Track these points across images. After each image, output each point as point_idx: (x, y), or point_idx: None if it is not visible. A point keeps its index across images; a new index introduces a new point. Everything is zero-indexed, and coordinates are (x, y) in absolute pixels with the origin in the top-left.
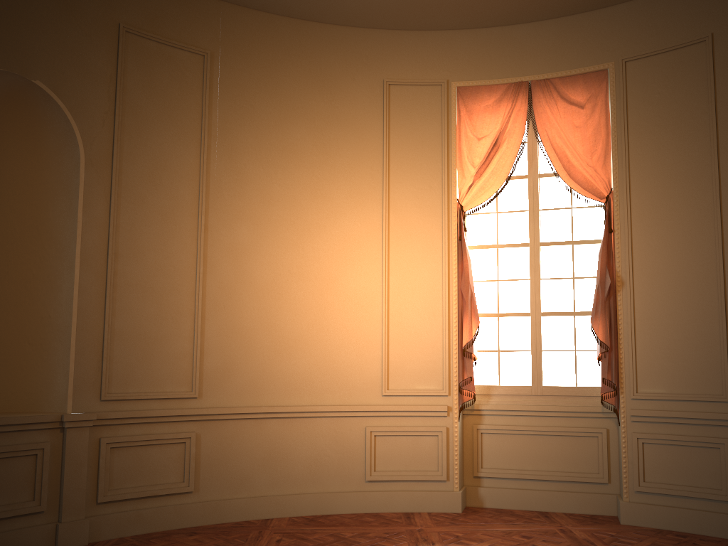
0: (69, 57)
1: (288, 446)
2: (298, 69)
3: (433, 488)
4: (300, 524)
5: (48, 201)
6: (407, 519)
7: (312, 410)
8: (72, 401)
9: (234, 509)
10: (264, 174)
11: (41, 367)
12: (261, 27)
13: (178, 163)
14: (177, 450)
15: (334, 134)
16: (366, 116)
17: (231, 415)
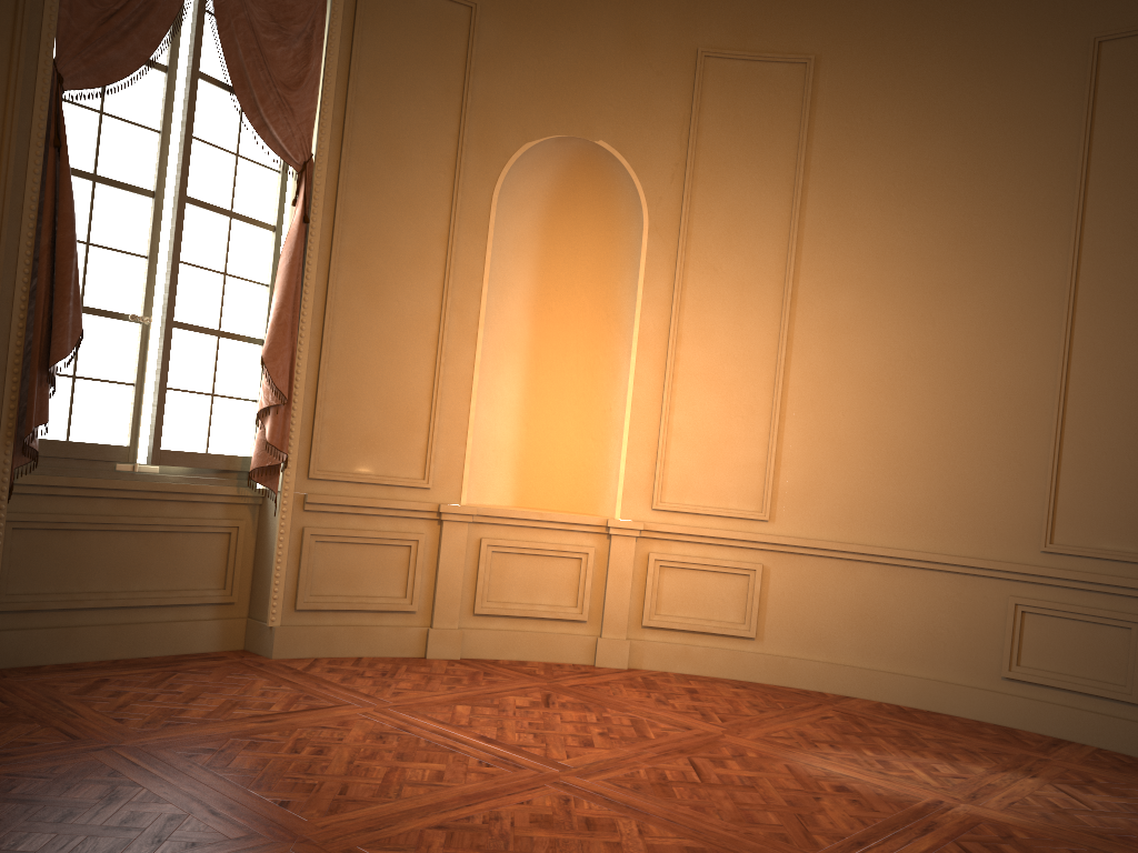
0: (636, 105)
1: (888, 605)
2: (947, 50)
3: (1114, 713)
4: (881, 711)
5: (617, 277)
6: (1047, 745)
7: (925, 559)
8: (620, 506)
9: (805, 673)
10: (881, 217)
11: (600, 466)
12: (892, 1)
13: (763, 215)
14: (738, 583)
15: (996, 142)
16: (1054, 103)
17: (810, 550)
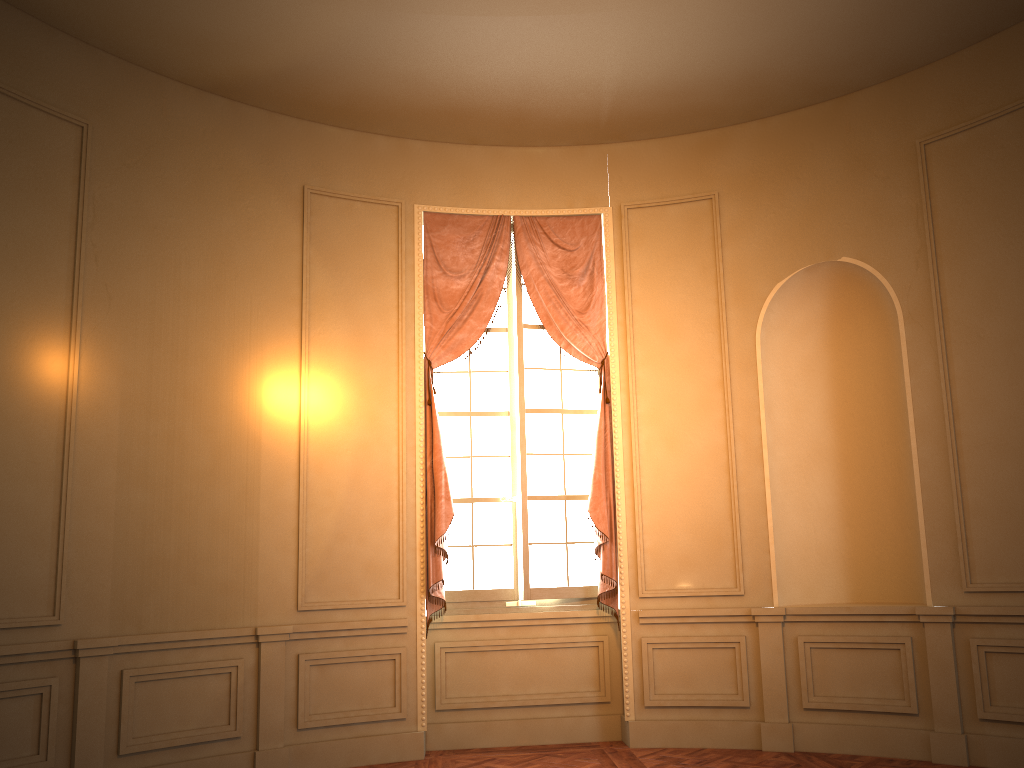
0: (869, 214)
1: None
2: None
3: None
4: None
5: (898, 369)
6: None
7: None
8: (930, 592)
9: None
10: None
11: (917, 554)
12: None
13: (1016, 268)
14: None
15: None
16: None
17: None
